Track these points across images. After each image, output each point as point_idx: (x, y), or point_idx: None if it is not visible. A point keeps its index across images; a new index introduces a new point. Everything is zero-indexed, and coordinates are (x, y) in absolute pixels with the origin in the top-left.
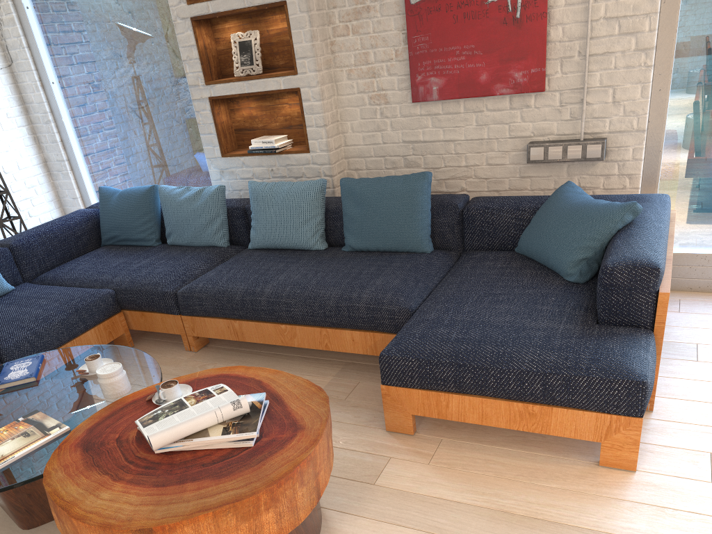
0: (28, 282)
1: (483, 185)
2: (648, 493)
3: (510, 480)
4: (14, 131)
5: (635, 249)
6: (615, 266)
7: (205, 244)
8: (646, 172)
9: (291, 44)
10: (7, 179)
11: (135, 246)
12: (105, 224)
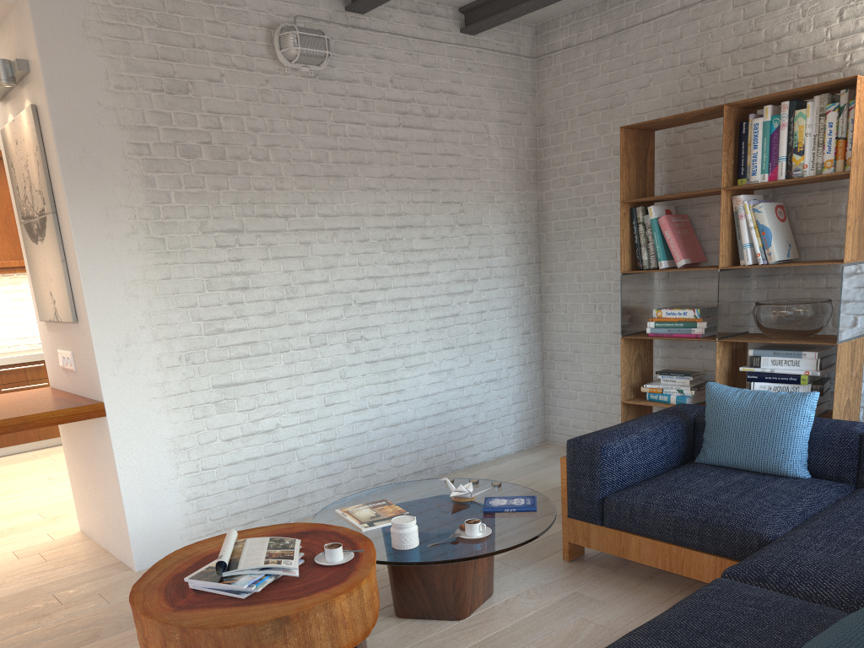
0: (860, 487)
1: None
2: None
3: None
4: None
5: None
6: None
7: None
8: None
9: None
10: None
11: None
12: None
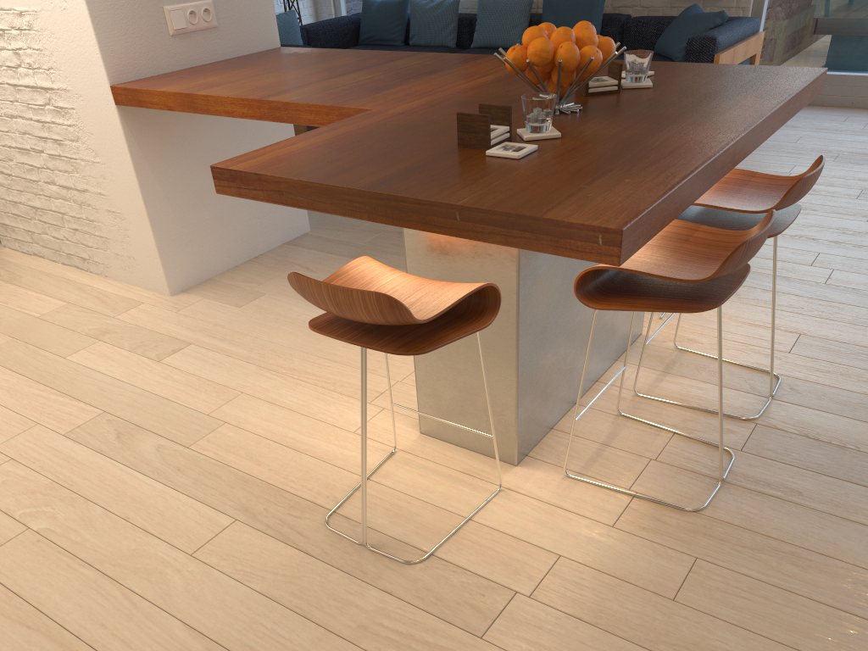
0: None
1: (644, 13)
2: None
3: None
4: None
5: (709, 32)
6: (693, 39)
7: (439, 44)
8: (755, 7)
9: None
10: None
11: (385, 45)
12: (365, 27)
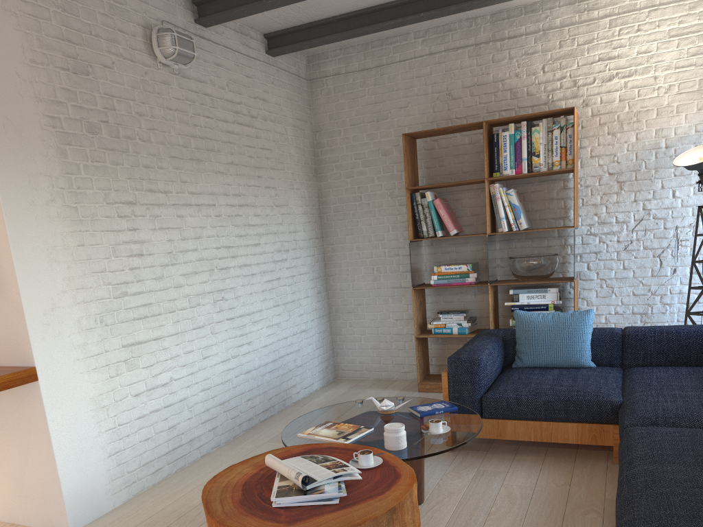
0: (624, 368)
1: None
2: None
3: None
4: None
5: None
6: None
7: None
8: None
9: None
10: None
11: None
12: None
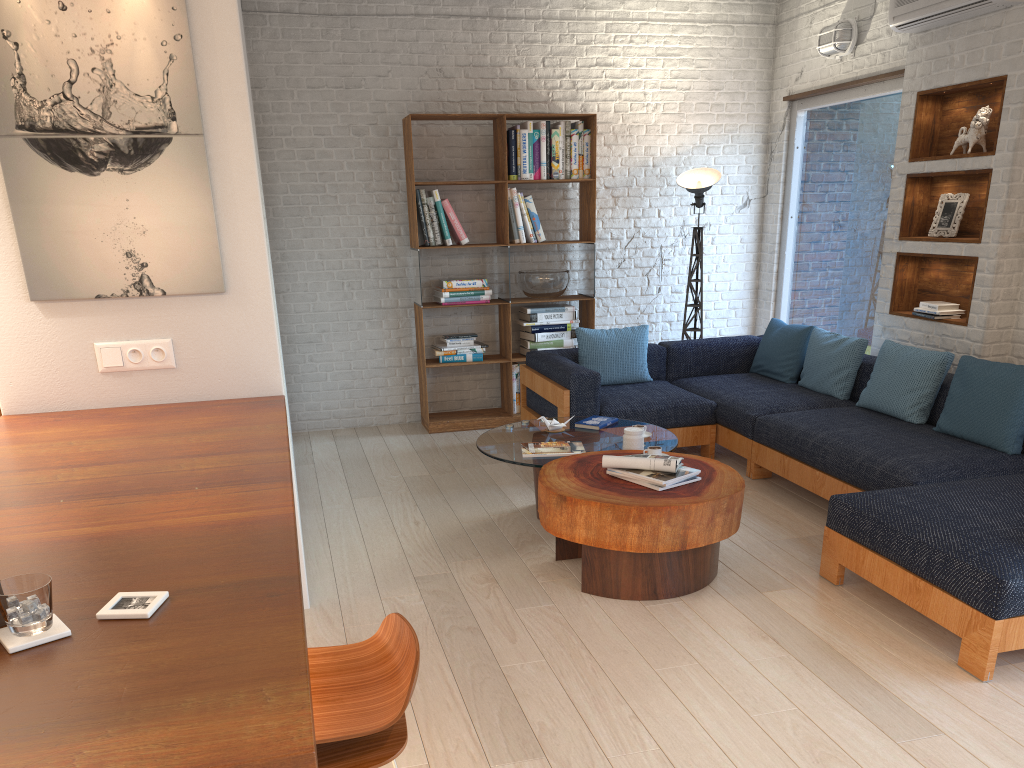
0: (668, 381)
1: None
2: (966, 694)
3: (865, 637)
4: (740, 255)
5: None
6: None
7: (824, 391)
8: None
9: (984, 212)
10: (714, 296)
11: (772, 379)
12: (758, 352)
